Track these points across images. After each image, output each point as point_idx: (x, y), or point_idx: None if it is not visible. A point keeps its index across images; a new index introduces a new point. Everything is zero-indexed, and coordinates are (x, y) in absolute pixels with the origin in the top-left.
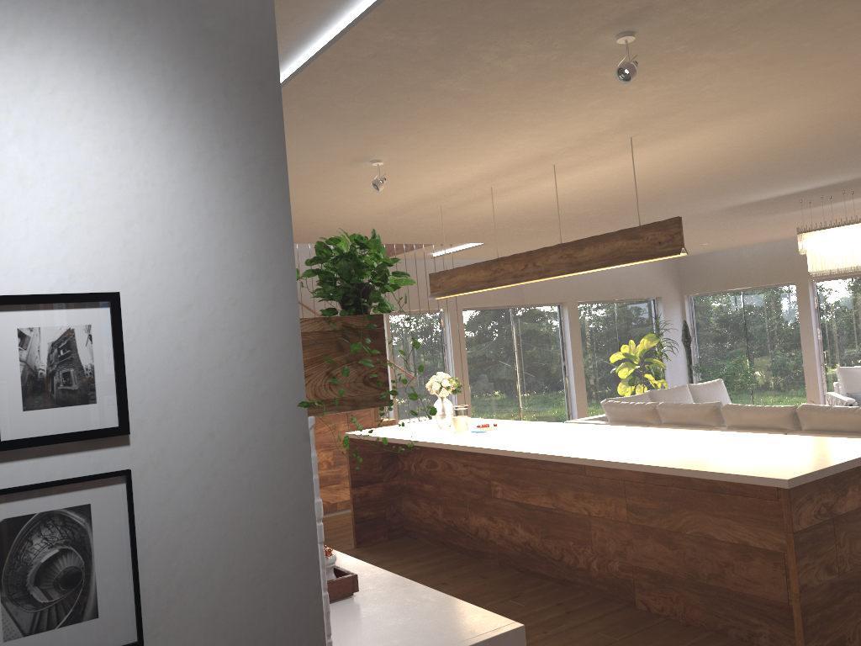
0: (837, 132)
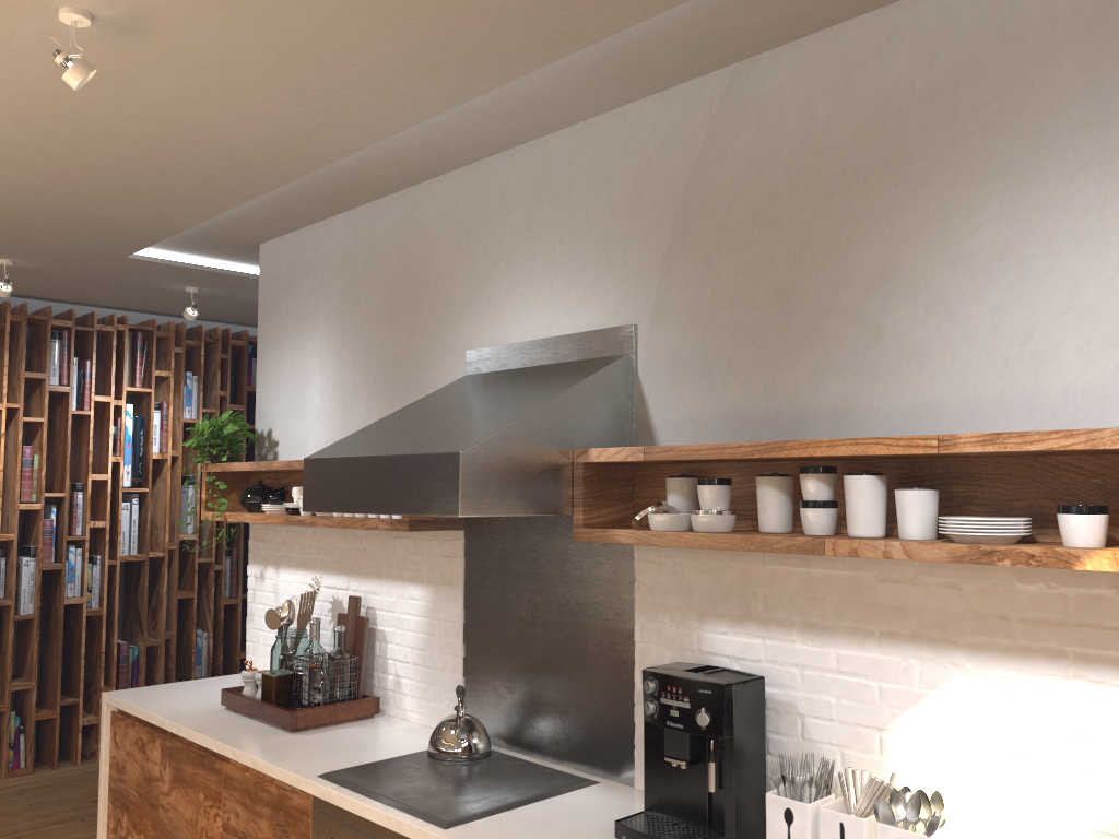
0: None
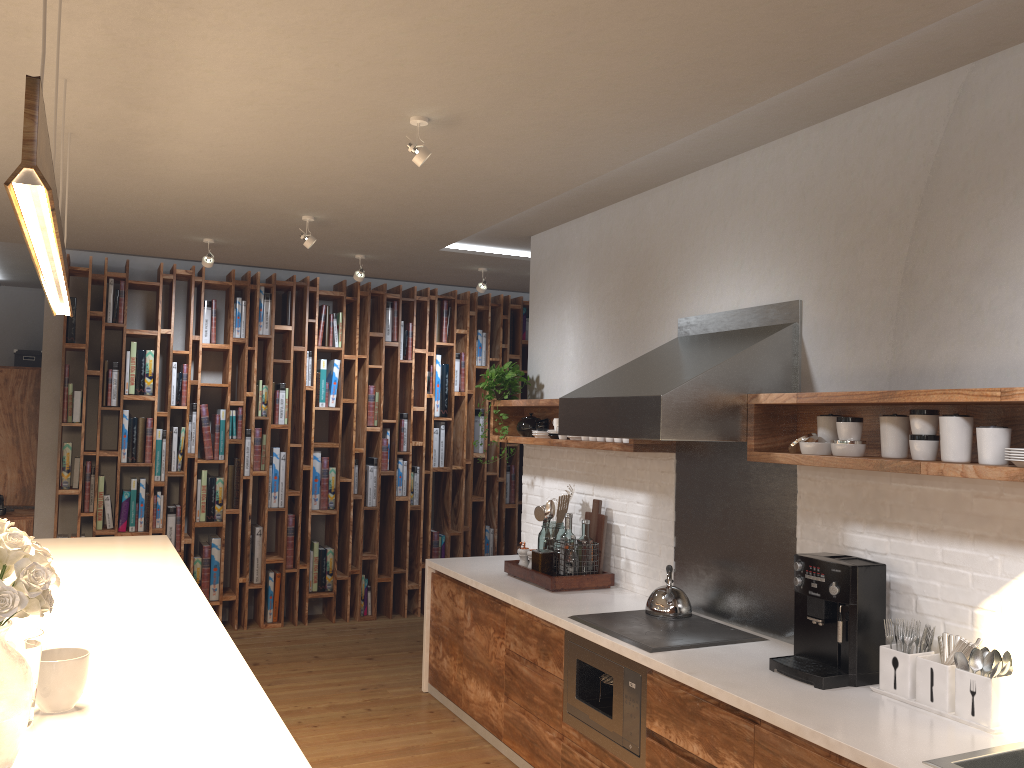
0: None
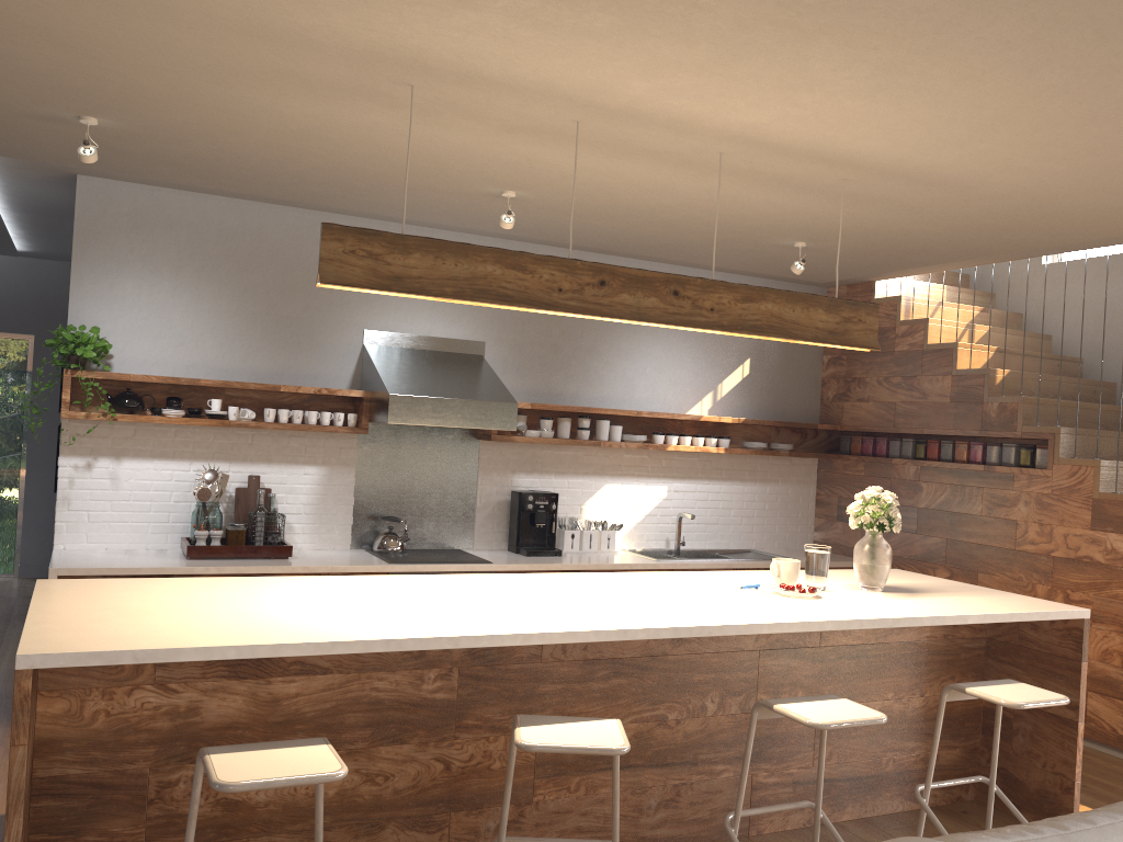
0: None
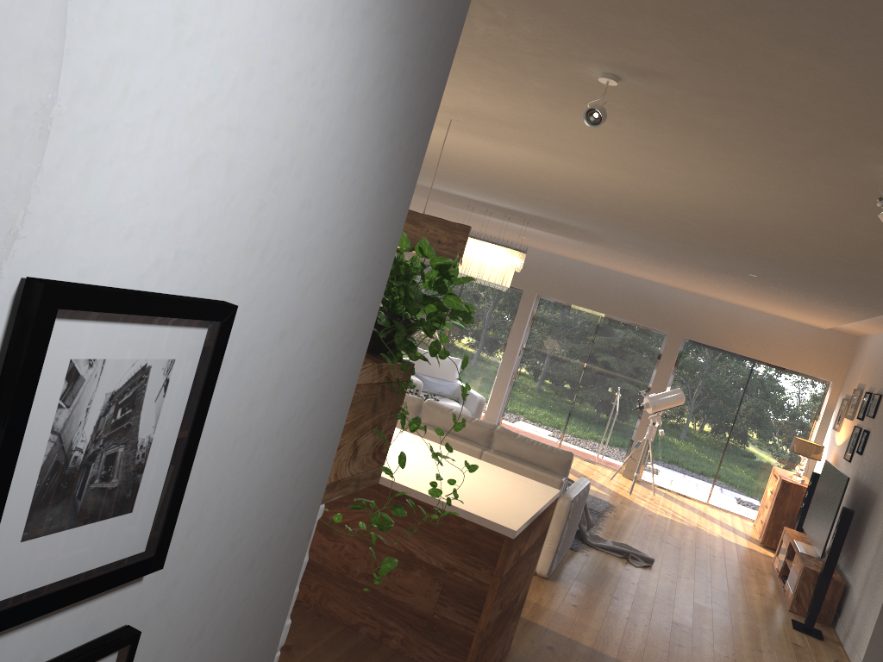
0: (580, 193)
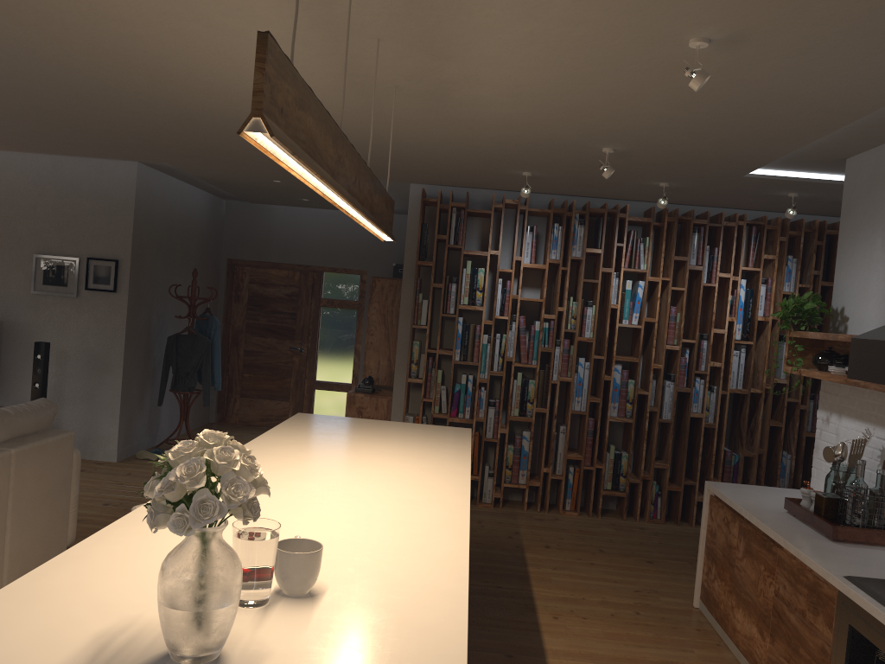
0: (170, 95)
